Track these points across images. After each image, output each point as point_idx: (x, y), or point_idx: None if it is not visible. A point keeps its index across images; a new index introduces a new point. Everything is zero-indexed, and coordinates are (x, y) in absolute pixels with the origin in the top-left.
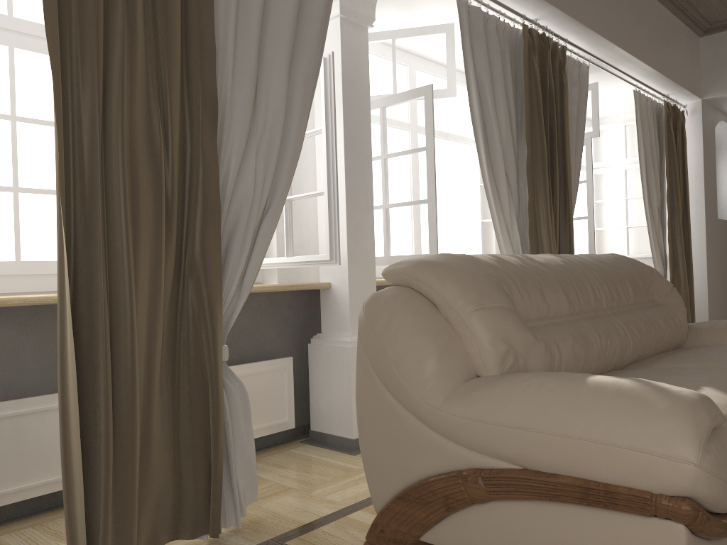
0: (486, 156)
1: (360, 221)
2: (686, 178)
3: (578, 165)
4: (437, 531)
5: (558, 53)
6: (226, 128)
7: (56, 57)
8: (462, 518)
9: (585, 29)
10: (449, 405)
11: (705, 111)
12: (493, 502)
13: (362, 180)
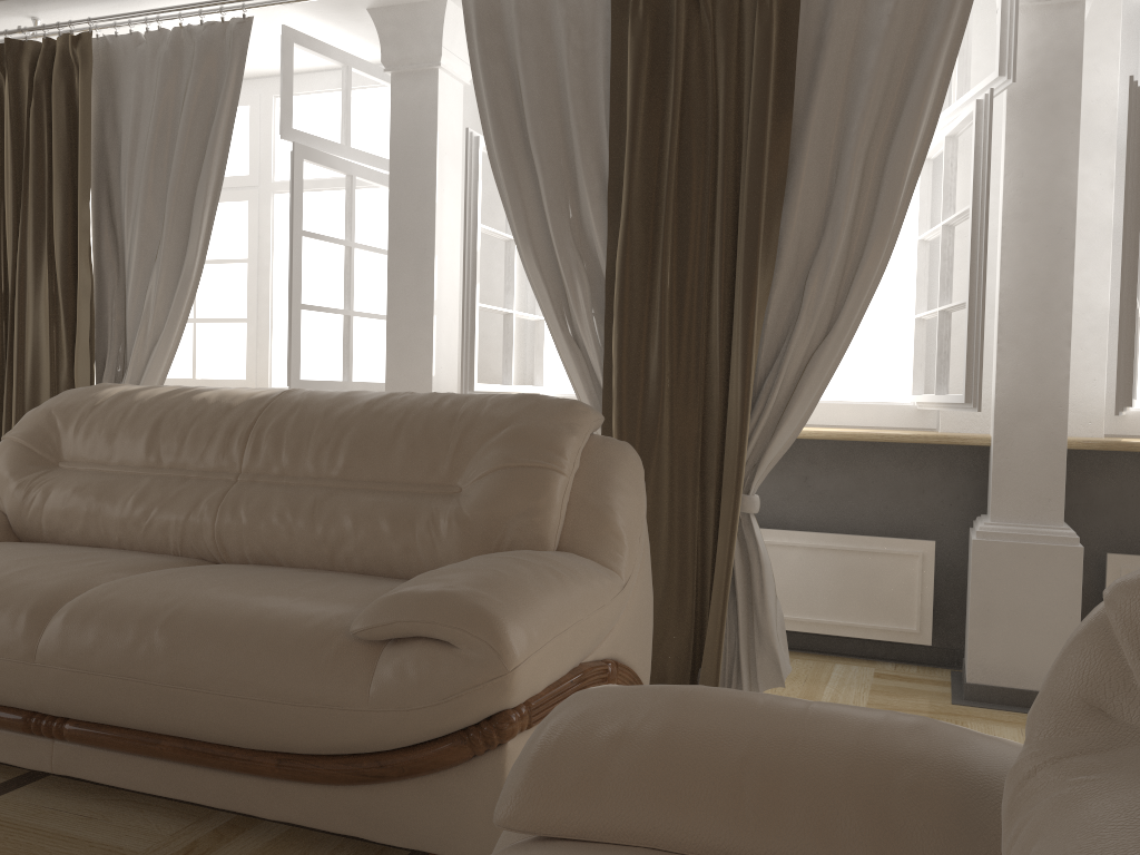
0: (517, 225)
1: (408, 336)
2: None
3: (891, 185)
4: None
5: None
6: (126, 265)
7: None
8: None
9: None
10: None
11: None
12: None
13: (415, 282)
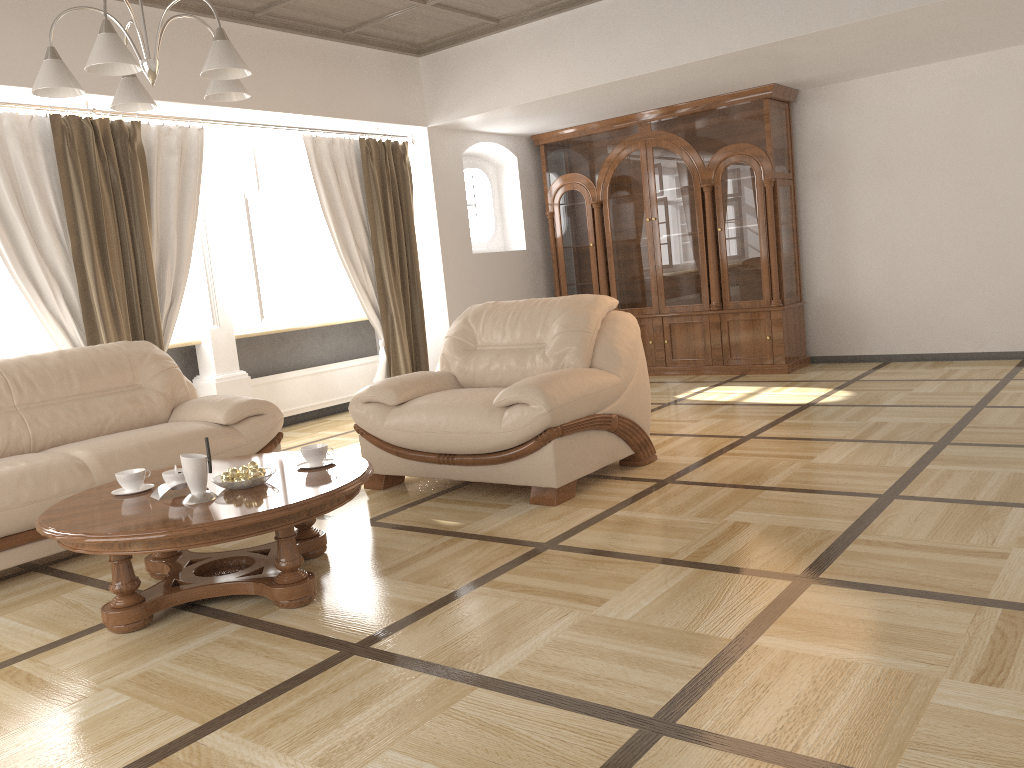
0: (9, 254)
1: None
2: (409, 217)
3: (189, 235)
4: None
5: (122, 131)
6: None
7: None
8: None
9: (157, 101)
10: None
11: (436, 139)
12: None
13: None
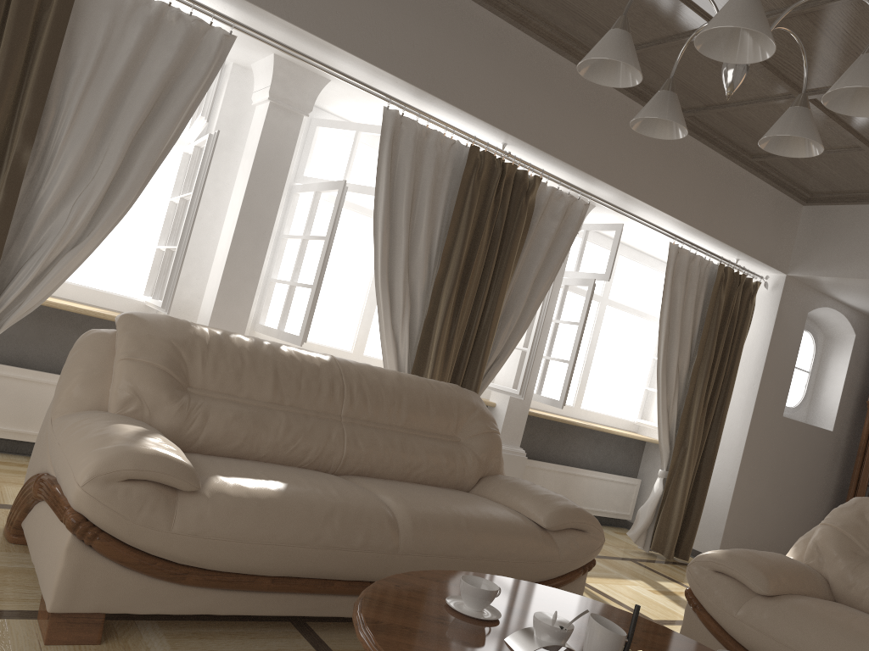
0: (382, 260)
1: (238, 286)
2: (736, 357)
3: (537, 300)
4: (26, 519)
5: (524, 181)
6: (50, 171)
7: None
8: (32, 510)
9: (566, 164)
10: (55, 421)
11: (790, 289)
12: (43, 501)
13: (252, 251)
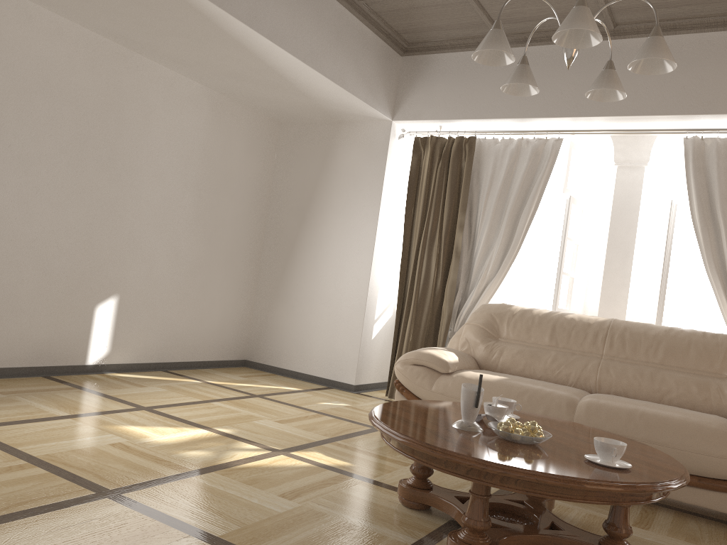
0: (706, 250)
1: (613, 293)
2: None
3: None
4: None
5: None
6: (476, 244)
7: (408, 226)
8: None
9: None
10: None
11: None
12: None
13: (620, 267)
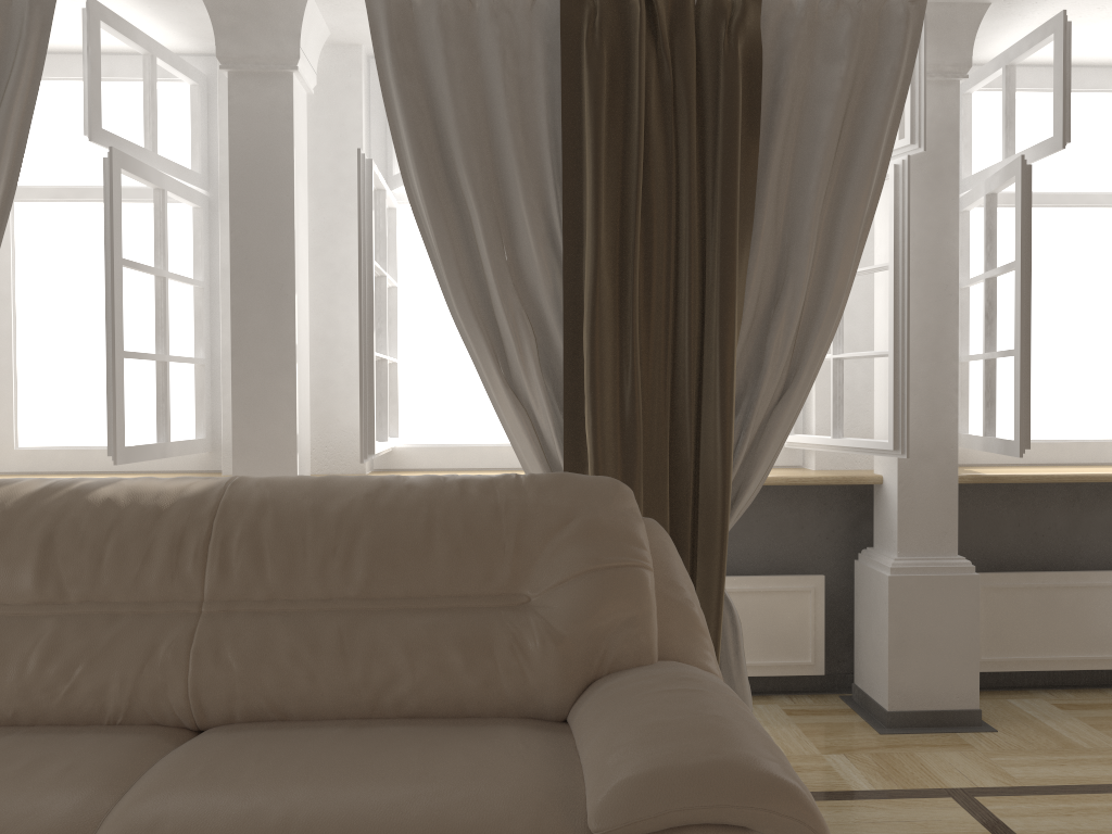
0: (446, 266)
1: (262, 388)
2: None
3: (846, 243)
4: None
5: (715, 8)
6: None
7: None
8: None
9: None
10: None
11: None
12: None
13: (270, 324)
